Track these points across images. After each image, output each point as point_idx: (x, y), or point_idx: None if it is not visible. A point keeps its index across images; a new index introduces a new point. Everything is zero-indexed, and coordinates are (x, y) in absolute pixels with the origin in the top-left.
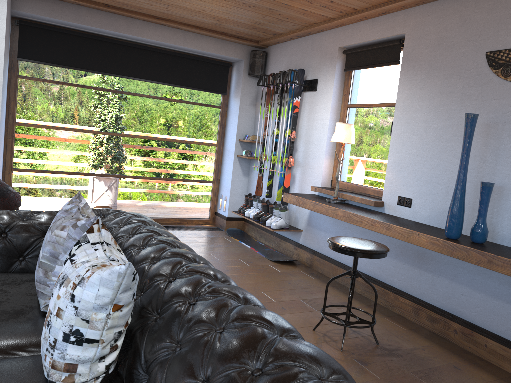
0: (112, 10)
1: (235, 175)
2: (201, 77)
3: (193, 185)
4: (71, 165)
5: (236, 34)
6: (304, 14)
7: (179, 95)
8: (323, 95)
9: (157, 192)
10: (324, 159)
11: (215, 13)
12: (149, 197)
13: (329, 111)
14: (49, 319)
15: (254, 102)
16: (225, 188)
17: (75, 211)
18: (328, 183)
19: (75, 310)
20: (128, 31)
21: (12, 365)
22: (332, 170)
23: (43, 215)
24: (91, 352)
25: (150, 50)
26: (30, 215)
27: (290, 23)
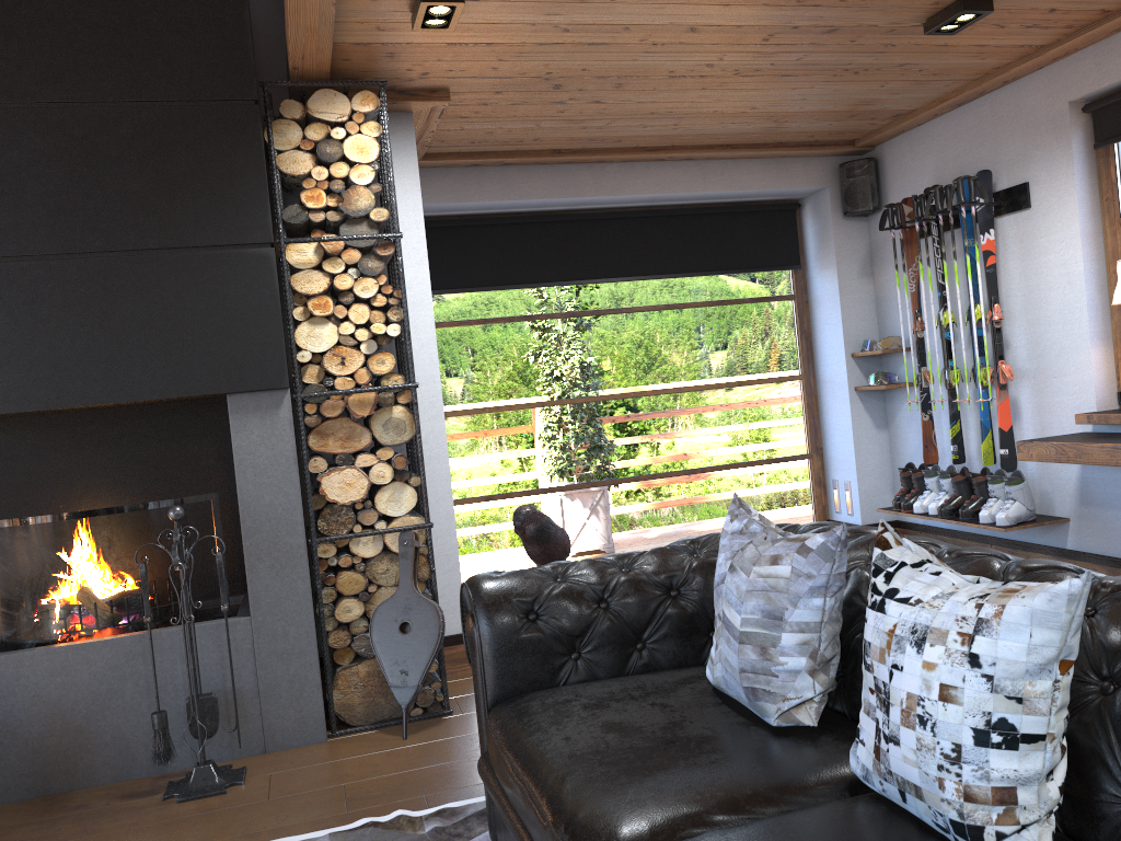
0: (567, 158)
1: (859, 431)
2: (745, 245)
3: (771, 470)
4: (533, 477)
5: (808, 139)
6: (977, 54)
7: (707, 293)
8: (1050, 213)
9: (702, 500)
10: (1090, 350)
11: (775, 106)
12: (690, 513)
13: (1076, 243)
14: (921, 711)
15: (868, 268)
16: (841, 465)
17: (759, 528)
18: (1112, 401)
19: (988, 682)
20: (598, 189)
21: (835, 817)
22: (1114, 370)
23: (652, 556)
24: (1035, 762)
25: (639, 215)
26: (630, 561)
27: (938, 83)
